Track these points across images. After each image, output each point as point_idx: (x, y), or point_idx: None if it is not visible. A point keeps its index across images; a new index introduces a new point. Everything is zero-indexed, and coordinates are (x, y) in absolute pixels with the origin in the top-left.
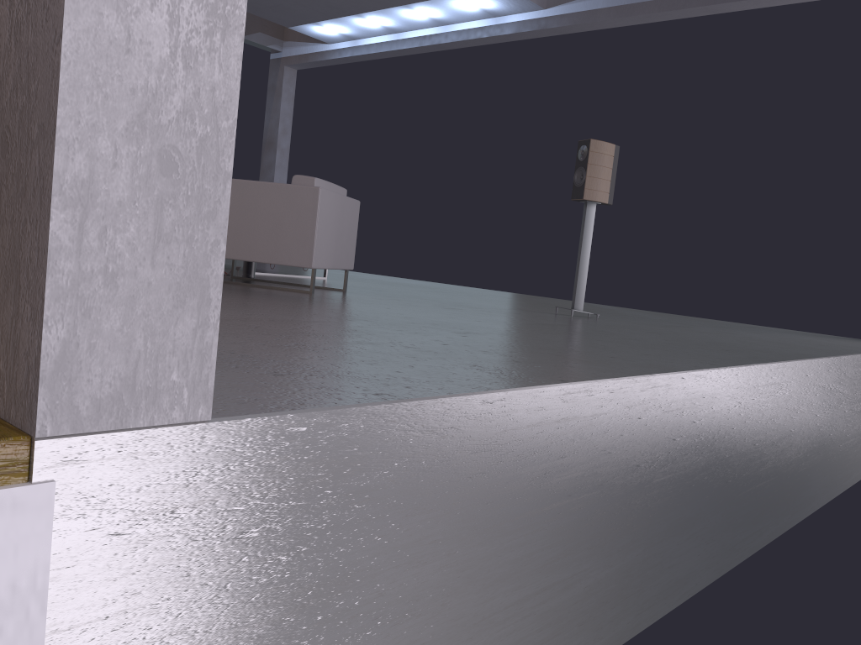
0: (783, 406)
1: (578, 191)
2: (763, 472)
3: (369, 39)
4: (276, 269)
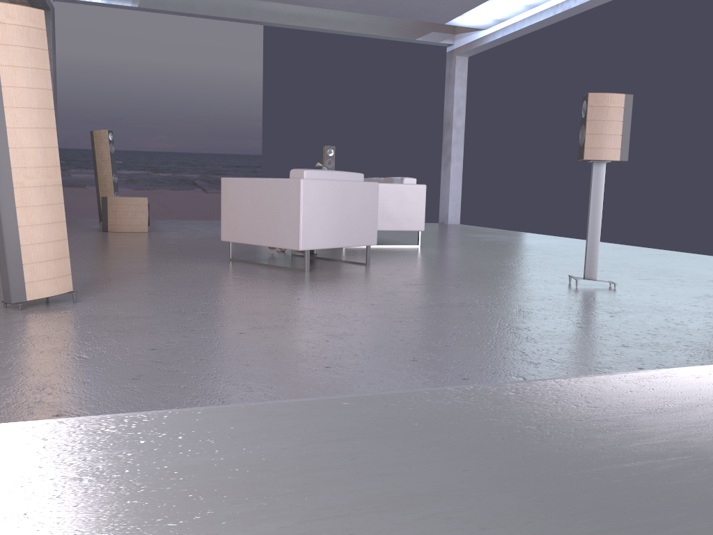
0: (679, 427)
1: (581, 151)
2: (637, 511)
3: (514, 17)
4: (408, 236)
